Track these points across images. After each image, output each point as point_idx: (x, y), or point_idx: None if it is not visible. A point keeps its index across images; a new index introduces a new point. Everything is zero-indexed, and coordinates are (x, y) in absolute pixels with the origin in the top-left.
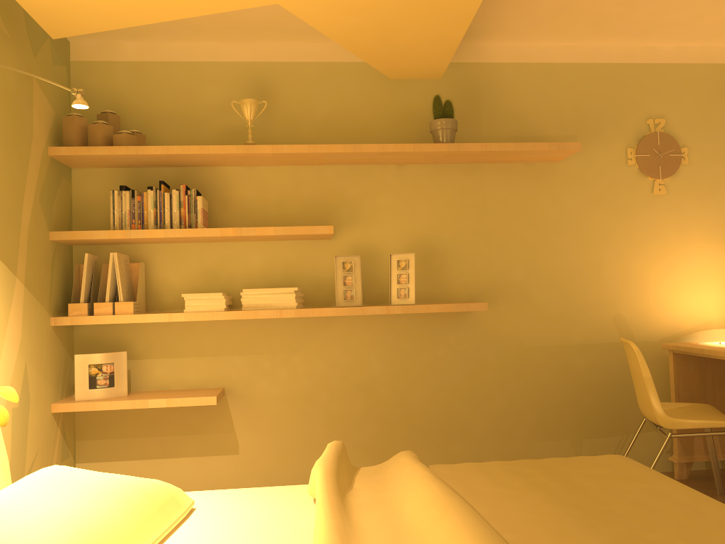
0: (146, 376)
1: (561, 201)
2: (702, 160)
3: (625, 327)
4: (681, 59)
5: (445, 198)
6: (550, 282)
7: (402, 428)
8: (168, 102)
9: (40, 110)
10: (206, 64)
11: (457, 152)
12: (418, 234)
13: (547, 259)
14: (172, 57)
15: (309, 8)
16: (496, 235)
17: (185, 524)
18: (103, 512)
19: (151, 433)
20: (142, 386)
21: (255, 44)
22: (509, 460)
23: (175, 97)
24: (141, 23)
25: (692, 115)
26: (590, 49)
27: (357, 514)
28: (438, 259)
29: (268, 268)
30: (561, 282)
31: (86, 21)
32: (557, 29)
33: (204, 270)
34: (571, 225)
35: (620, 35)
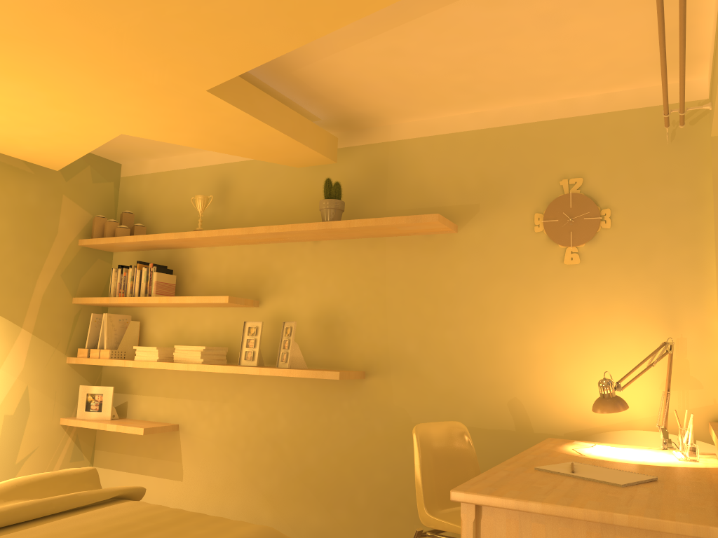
0: (136, 408)
1: (459, 272)
2: (631, 222)
3: (522, 414)
4: (607, 107)
5: (350, 271)
6: (442, 357)
7: (298, 484)
8: (168, 200)
9: (70, 216)
10: (192, 169)
11: (329, 229)
12: (325, 304)
13: (441, 333)
14: (173, 167)
15: (144, 133)
16: (392, 307)
17: None
18: None
19: (134, 452)
20: (133, 415)
21: None
22: (389, 537)
23: (172, 196)
24: (78, 156)
25: (620, 170)
26: (499, 113)
27: None
28: (340, 328)
29: (215, 330)
30: (454, 358)
31: (53, 159)
32: (437, 102)
33: (176, 329)
34: (468, 298)
35: (514, 96)
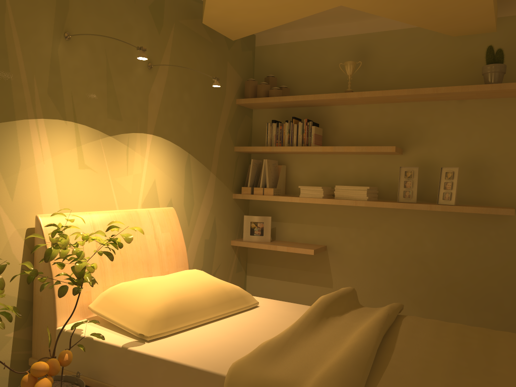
0: (284, 232)
1: None
2: None
3: None
4: None
5: (497, 125)
6: None
7: (445, 293)
8: (305, 66)
9: (231, 79)
10: (329, 39)
11: (500, 90)
12: (471, 152)
13: None
14: (309, 37)
15: (362, 4)
16: None
17: (246, 312)
18: (196, 294)
19: (284, 265)
20: (281, 238)
21: (361, 22)
22: None
23: (309, 63)
24: (271, 27)
25: None
26: None
27: (325, 328)
28: (486, 172)
29: (358, 172)
30: None
31: (244, 30)
32: None
33: (319, 172)
34: None
35: None
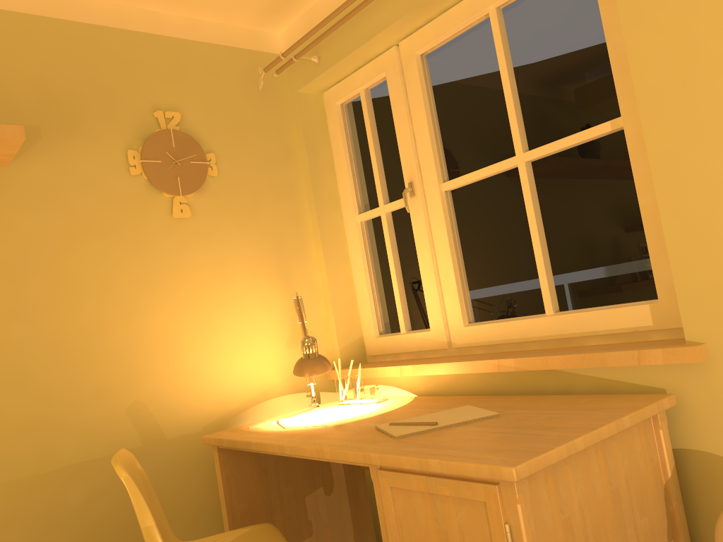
0: None
1: (20, 231)
2: (236, 171)
3: (149, 420)
4: (195, 35)
5: None
6: (8, 368)
7: None
8: None
9: None
10: None
11: None
12: None
13: None
14: None
15: None
16: None
17: None
18: None
19: None
20: None
21: None
22: None
23: None
24: None
25: (218, 111)
26: None
27: None
28: None
29: None
30: (30, 365)
31: None
32: None
33: None
34: (42, 269)
35: None
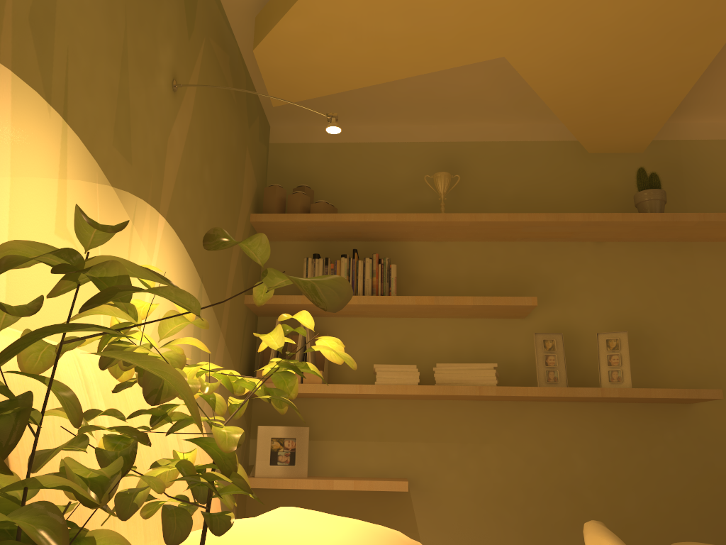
0: (323, 459)
1: None
2: None
3: None
4: None
5: (651, 278)
6: None
7: None
8: (358, 179)
9: (248, 178)
10: (396, 144)
11: (670, 223)
12: (622, 315)
13: None
14: (364, 139)
15: (533, 62)
16: (714, 319)
17: None
18: None
19: None
20: (318, 470)
21: (445, 126)
22: None
23: (365, 175)
24: (362, 84)
25: None
26: None
27: None
28: (647, 344)
29: (457, 347)
30: None
31: (311, 84)
32: None
33: (389, 347)
34: None
35: None
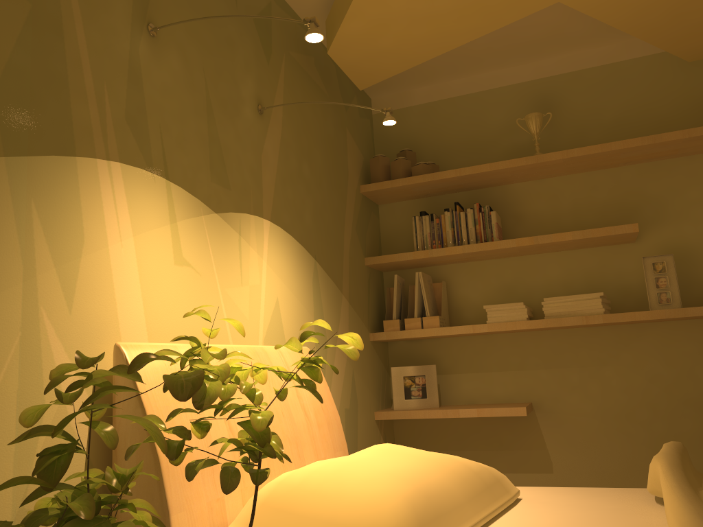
0: (454, 390)
1: None
2: None
3: None
4: None
5: None
6: None
7: None
8: (456, 133)
9: (352, 155)
10: (488, 91)
11: None
12: None
13: None
14: (457, 93)
15: None
16: None
17: (514, 509)
18: (436, 478)
19: (463, 446)
20: (451, 400)
21: (534, 63)
22: None
23: (462, 127)
24: (431, 56)
25: None
26: None
27: None
28: None
29: (567, 278)
30: None
31: (386, 66)
32: None
33: (502, 285)
34: None
35: None
